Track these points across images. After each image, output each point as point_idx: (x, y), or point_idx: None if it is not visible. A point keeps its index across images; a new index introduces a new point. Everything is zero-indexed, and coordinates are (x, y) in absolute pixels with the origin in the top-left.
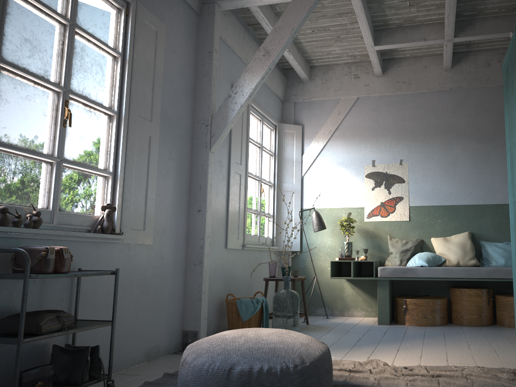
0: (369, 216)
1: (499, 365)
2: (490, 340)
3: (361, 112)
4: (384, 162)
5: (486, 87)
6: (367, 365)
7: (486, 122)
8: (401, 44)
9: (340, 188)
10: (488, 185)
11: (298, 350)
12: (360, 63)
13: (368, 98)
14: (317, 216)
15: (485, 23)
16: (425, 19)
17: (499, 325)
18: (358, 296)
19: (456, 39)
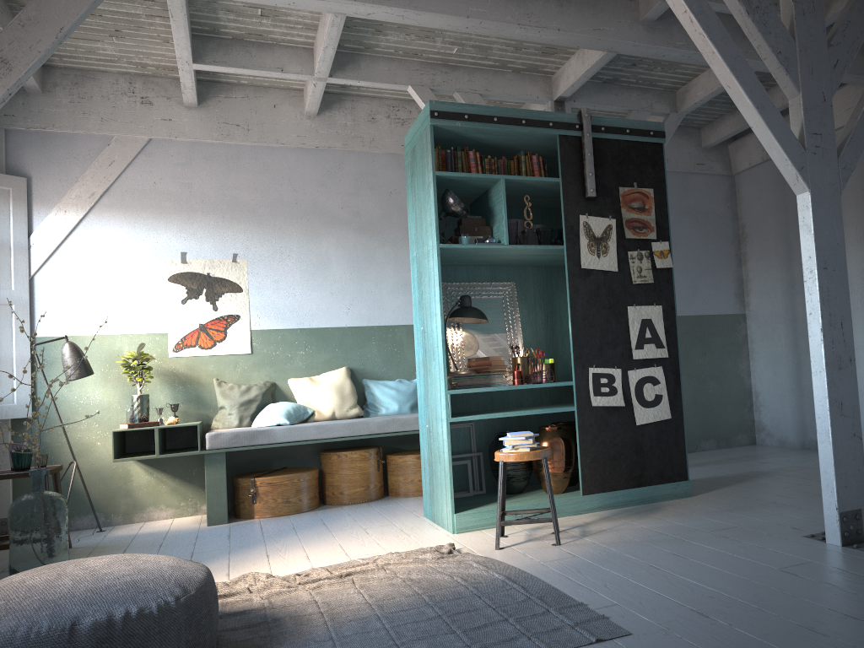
0: (178, 348)
1: (415, 545)
2: (390, 518)
3: (157, 165)
4: (204, 257)
5: (370, 153)
6: (237, 584)
7: (370, 205)
8: (242, 70)
9: (119, 300)
10: (373, 298)
11: (171, 577)
12: (152, 78)
13: (171, 142)
14: (76, 353)
15: (374, 65)
16: (283, 39)
17: (393, 496)
18: (161, 484)
19: (333, 79)
